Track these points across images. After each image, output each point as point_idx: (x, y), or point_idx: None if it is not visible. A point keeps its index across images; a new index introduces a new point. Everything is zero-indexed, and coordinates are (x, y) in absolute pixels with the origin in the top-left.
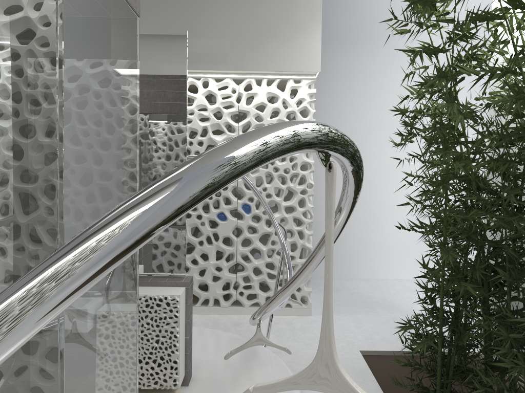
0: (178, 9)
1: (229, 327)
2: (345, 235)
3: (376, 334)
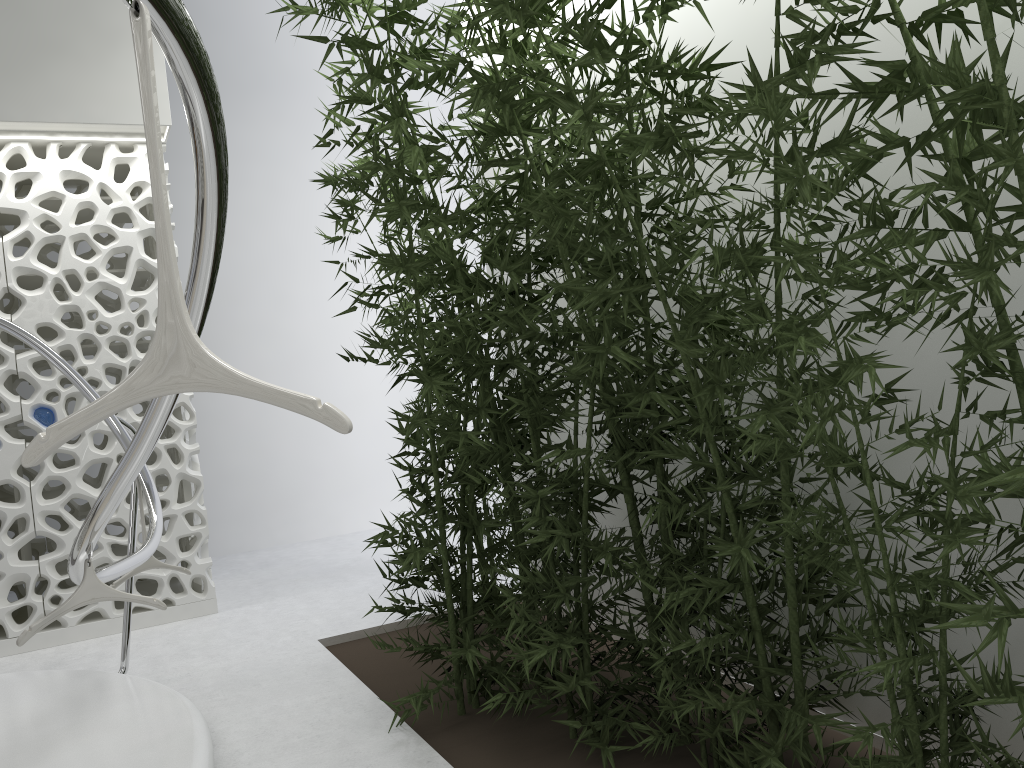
0: None
1: (36, 670)
2: (271, 461)
3: (347, 610)
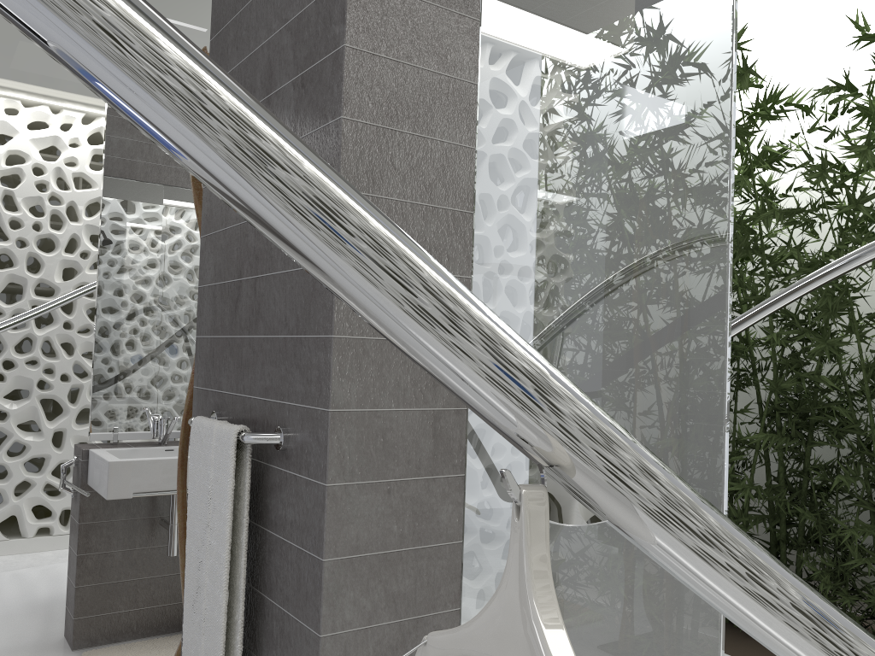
0: (165, 11)
1: None
2: None
3: None
